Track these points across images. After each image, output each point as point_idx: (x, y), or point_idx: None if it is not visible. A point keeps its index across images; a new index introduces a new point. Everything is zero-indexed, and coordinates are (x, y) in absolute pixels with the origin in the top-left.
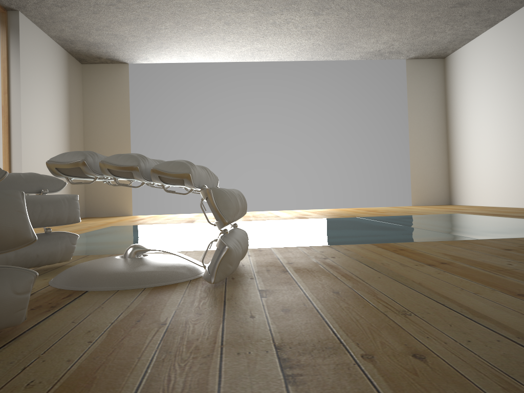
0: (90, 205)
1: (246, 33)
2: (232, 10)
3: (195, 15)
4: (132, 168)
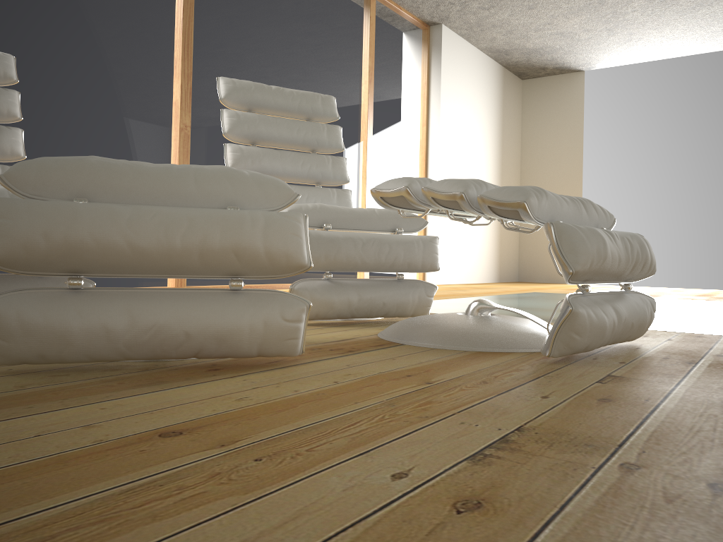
0: (524, 266)
1: None
2: None
3: None
4: (456, 196)
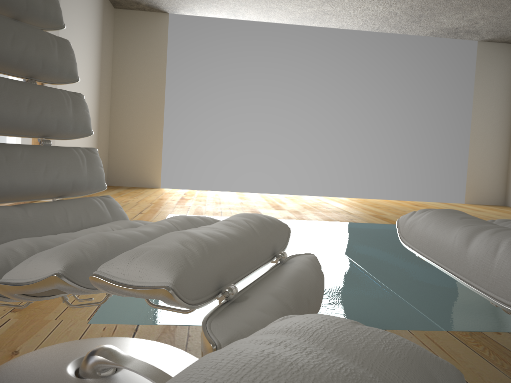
0: (113, 172)
1: None
2: None
3: None
4: None
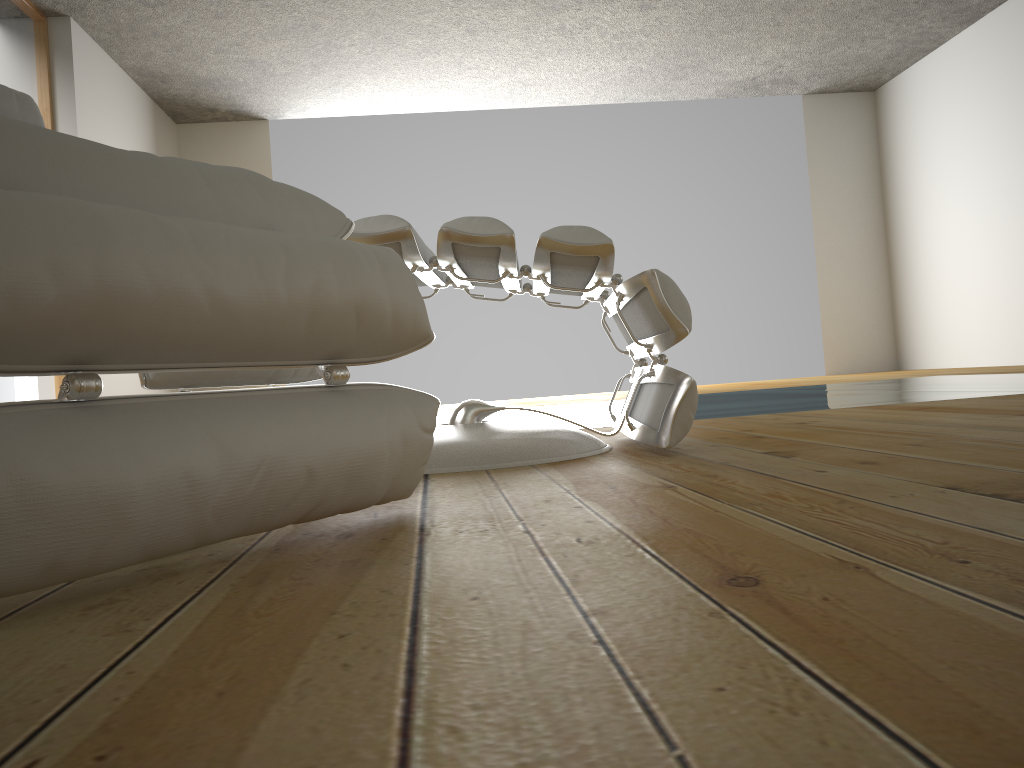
0: None
1: (505, 49)
2: (485, 4)
3: (412, 16)
4: (502, 239)
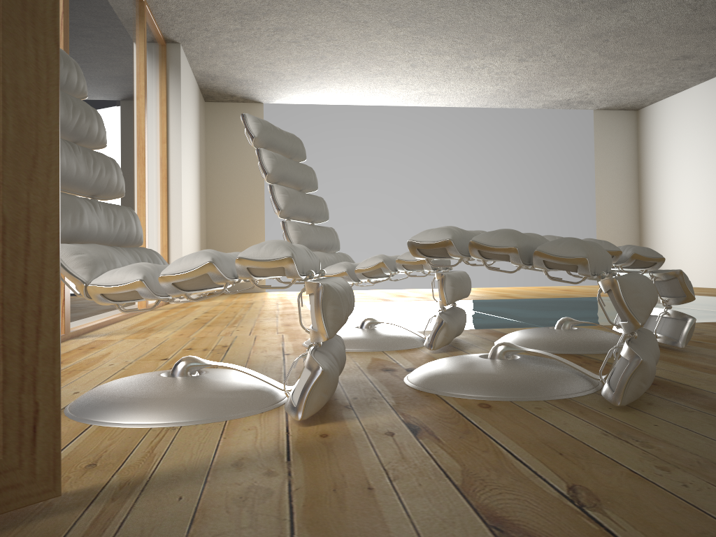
0: None
1: (428, 76)
2: (429, 53)
3: (382, 56)
4: (616, 253)
